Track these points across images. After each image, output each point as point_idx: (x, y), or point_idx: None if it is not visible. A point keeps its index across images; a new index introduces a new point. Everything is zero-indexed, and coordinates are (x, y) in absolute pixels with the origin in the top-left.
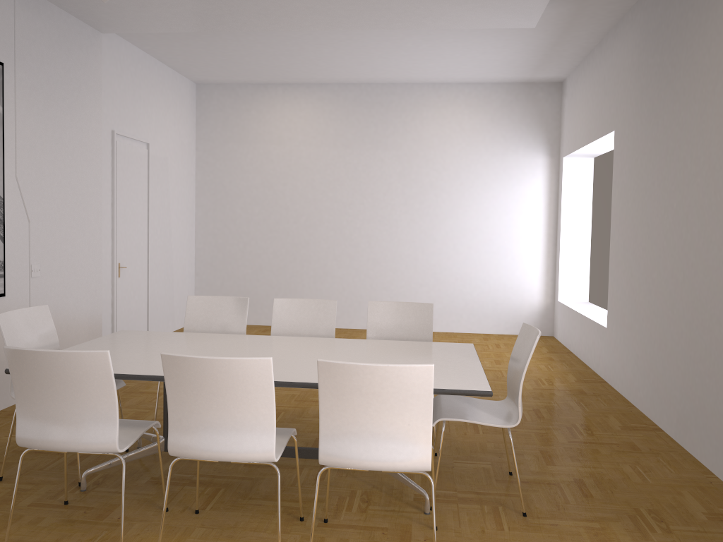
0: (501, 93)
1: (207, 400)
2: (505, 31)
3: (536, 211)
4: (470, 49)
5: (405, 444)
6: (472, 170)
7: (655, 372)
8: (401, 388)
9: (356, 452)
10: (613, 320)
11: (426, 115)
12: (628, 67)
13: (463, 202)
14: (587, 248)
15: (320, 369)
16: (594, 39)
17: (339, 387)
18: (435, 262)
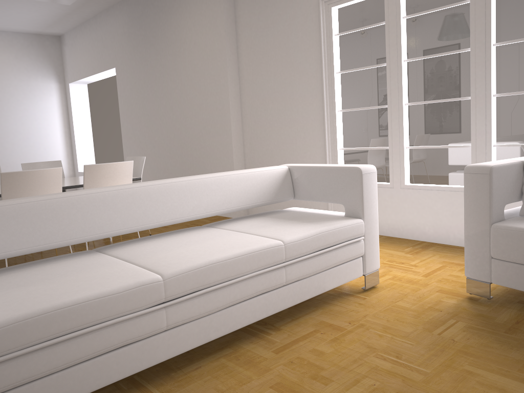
0: (20, 39)
1: (28, 194)
2: (42, 2)
3: (55, 118)
4: (12, 9)
5: None
6: (7, 91)
7: None
8: (121, 172)
9: None
10: None
11: None
12: (121, 34)
13: (4, 114)
14: (91, 138)
15: (85, 169)
16: (92, 14)
17: (94, 176)
18: None
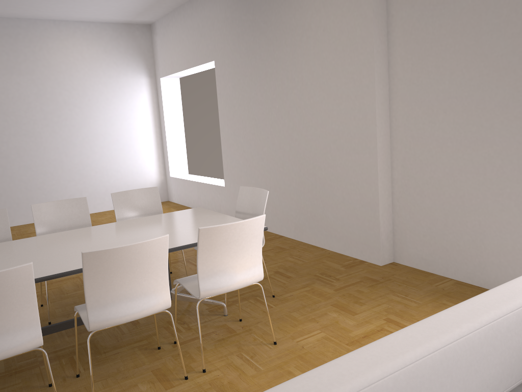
0: (109, 30)
1: (122, 278)
2: None
3: (146, 116)
4: None
5: (250, 268)
6: (96, 89)
7: (273, 205)
8: (249, 233)
9: (225, 282)
10: (230, 181)
11: (52, 46)
12: (222, 20)
13: (93, 114)
14: (183, 138)
15: (200, 234)
16: None
17: (213, 243)
18: (77, 161)
